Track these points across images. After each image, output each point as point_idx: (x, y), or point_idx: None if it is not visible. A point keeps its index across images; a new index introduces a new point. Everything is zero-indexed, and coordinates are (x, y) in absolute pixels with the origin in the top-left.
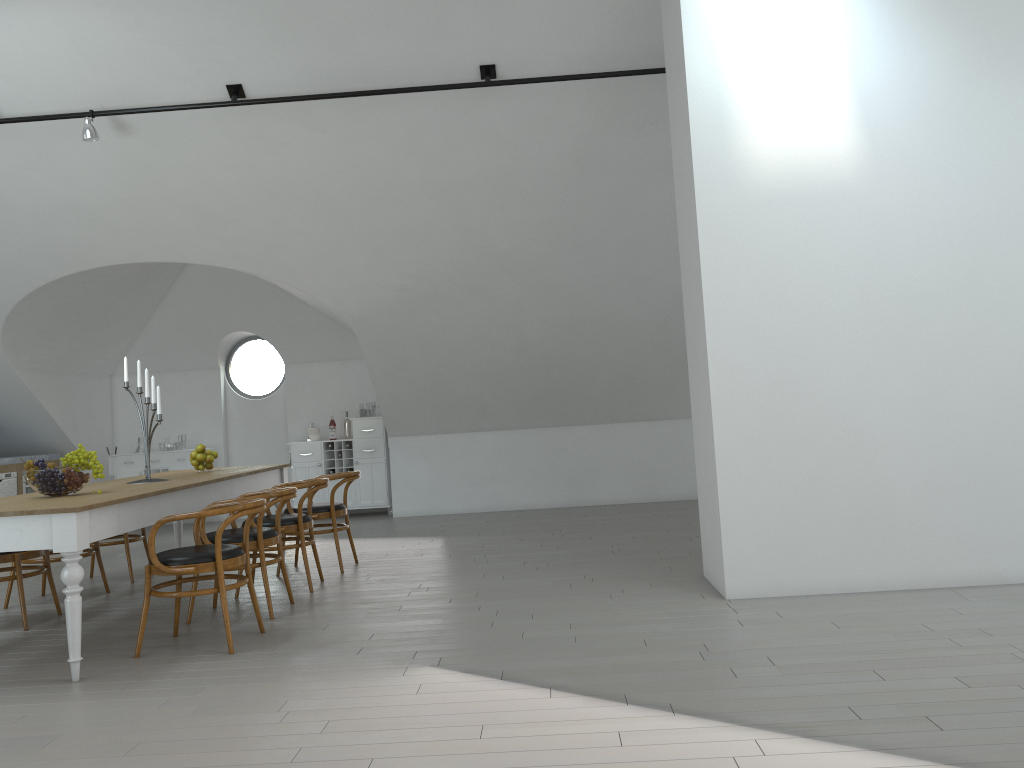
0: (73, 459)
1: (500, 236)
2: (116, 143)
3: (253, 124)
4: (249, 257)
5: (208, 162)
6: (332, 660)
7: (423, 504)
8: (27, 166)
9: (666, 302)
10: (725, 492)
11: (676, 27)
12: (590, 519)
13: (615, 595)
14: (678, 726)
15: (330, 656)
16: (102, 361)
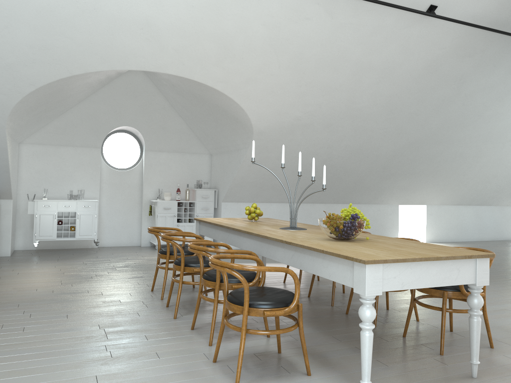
0: (357, 214)
1: (364, 99)
2: None
3: (300, 1)
4: (231, 83)
5: (256, 18)
6: None
7: None
8: None
9: (402, 146)
10: None
11: None
12: None
13: None
14: None
15: None
16: (27, 133)
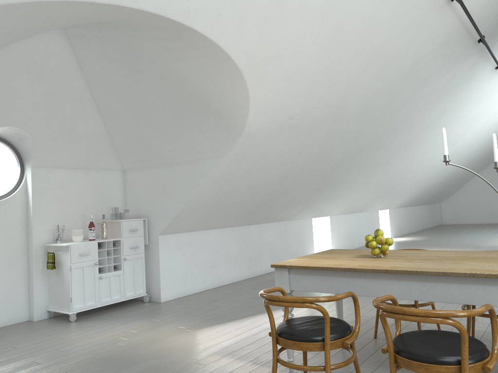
0: None
1: (355, 95)
2: None
3: None
4: (257, 58)
5: None
6: None
7: (180, 288)
8: None
9: (349, 153)
10: None
11: None
12: None
13: None
14: None
15: None
16: None
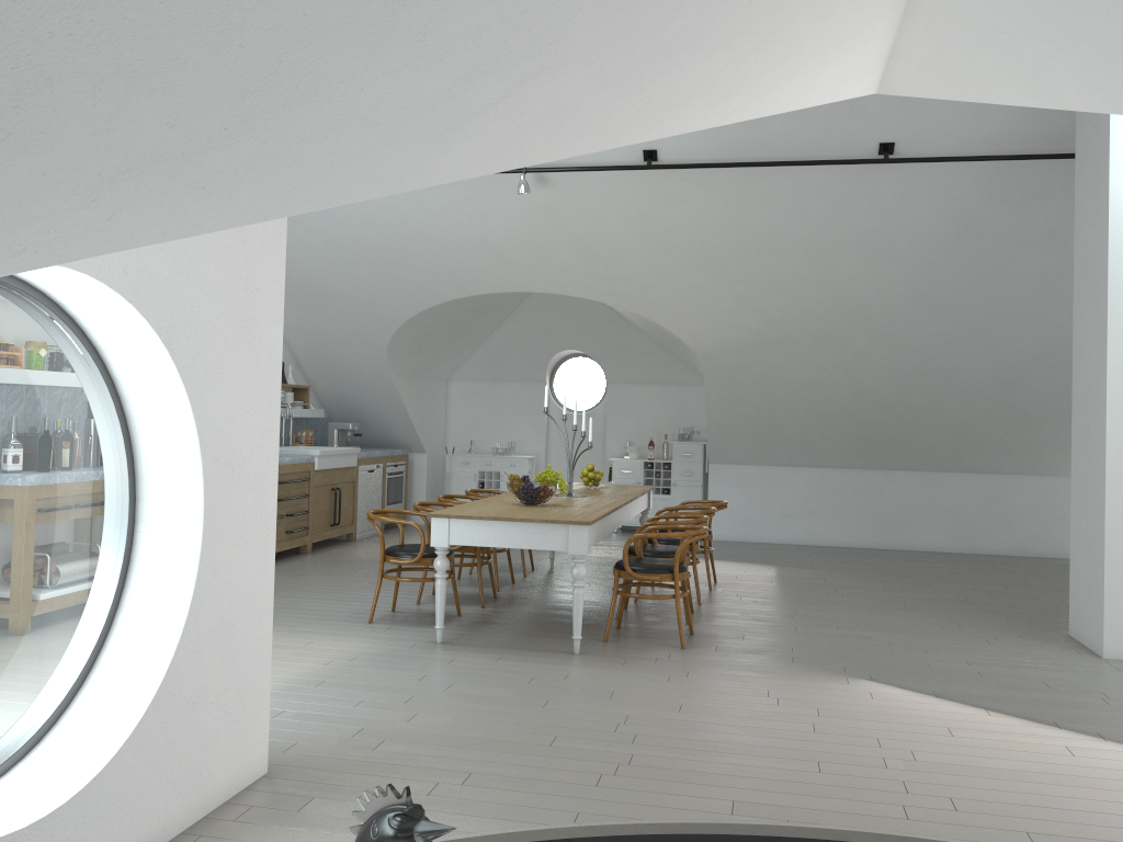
0: (546, 477)
1: (862, 291)
2: (533, 193)
3: (657, 183)
4: (622, 294)
5: (609, 212)
6: (775, 664)
7: (737, 530)
8: (453, 207)
9: (1016, 362)
10: (1111, 564)
11: (1099, 136)
12: (915, 565)
13: (991, 641)
14: (1114, 749)
15: (771, 661)
16: (446, 367)
